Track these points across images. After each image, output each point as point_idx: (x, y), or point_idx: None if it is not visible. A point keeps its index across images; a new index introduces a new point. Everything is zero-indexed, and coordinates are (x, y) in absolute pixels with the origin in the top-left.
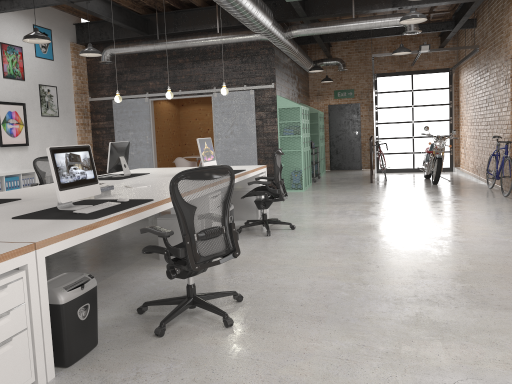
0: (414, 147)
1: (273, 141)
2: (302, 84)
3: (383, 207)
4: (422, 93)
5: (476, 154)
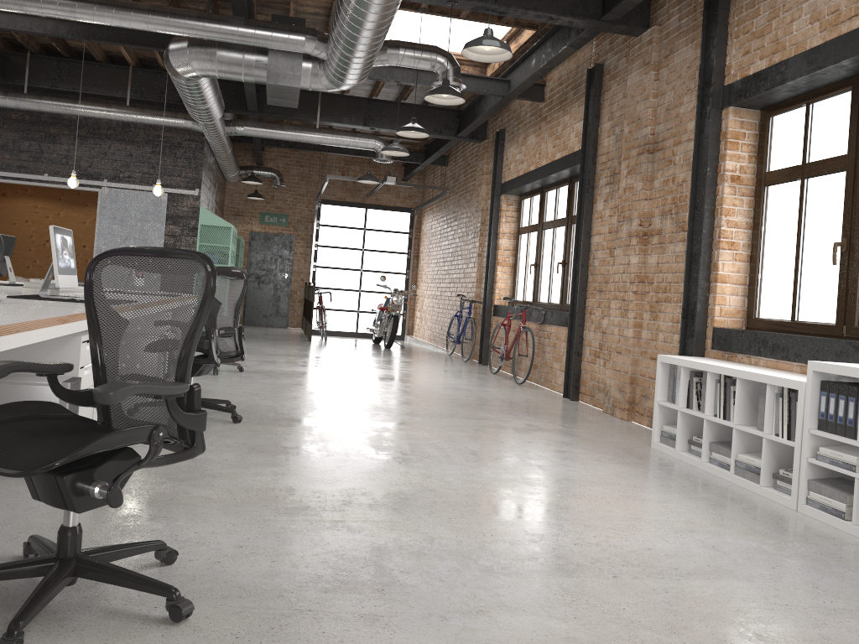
0: (360, 304)
1: None
2: (220, 195)
3: (337, 361)
4: (377, 234)
5: (435, 317)
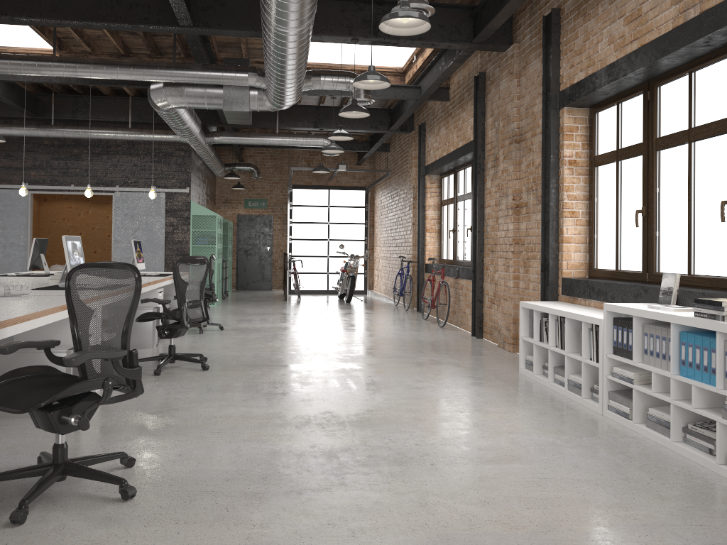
0: (329, 267)
1: (184, 250)
2: (210, 188)
3: (301, 317)
4: (339, 210)
5: (387, 275)
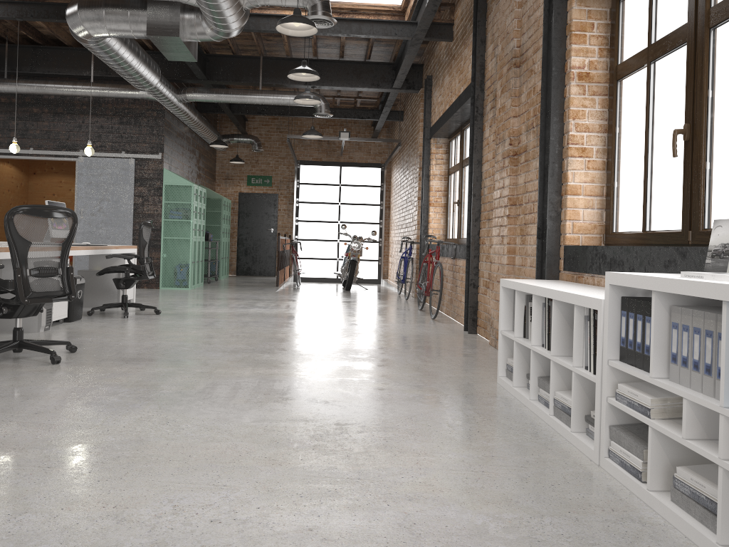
0: (339, 252)
1: (155, 224)
2: (205, 161)
3: (273, 303)
4: (351, 189)
5: (398, 261)
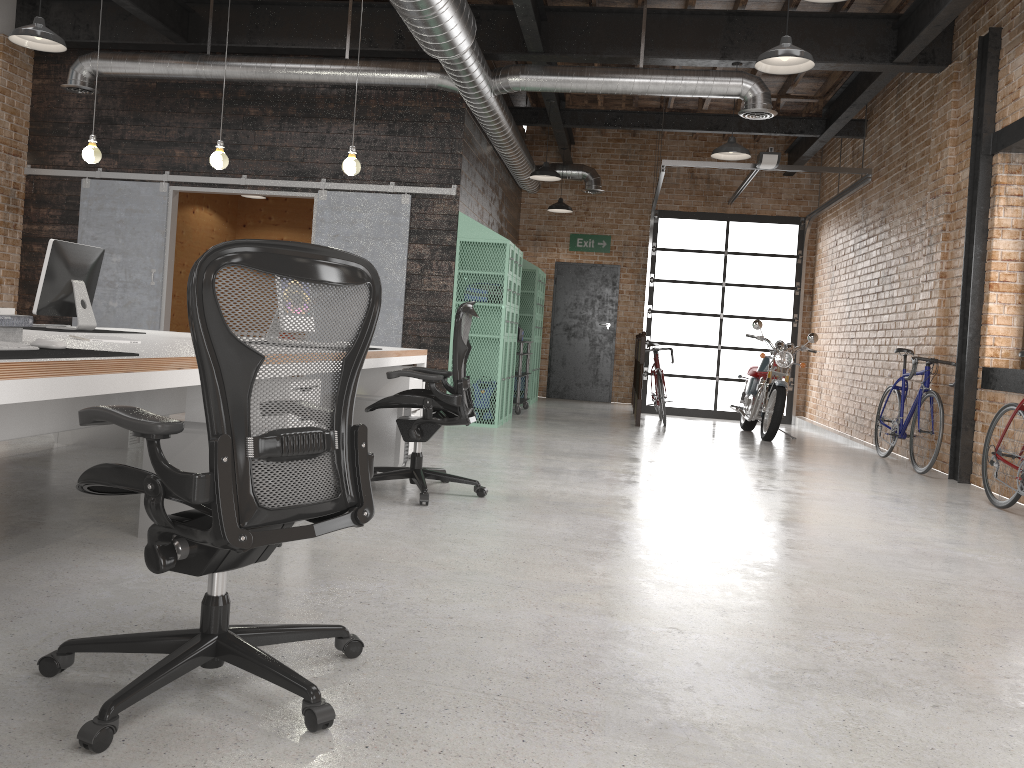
0: (719, 367)
1: (440, 310)
2: (508, 209)
3: (676, 471)
4: (745, 260)
5: (846, 389)
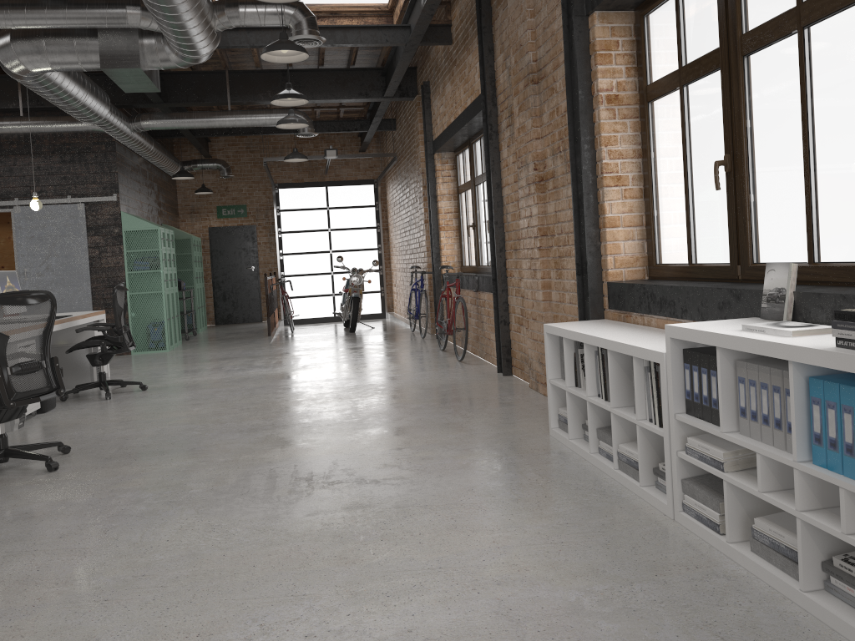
0: (334, 286)
1: (117, 279)
2: (165, 195)
3: (274, 359)
4: (341, 212)
5: (405, 292)
